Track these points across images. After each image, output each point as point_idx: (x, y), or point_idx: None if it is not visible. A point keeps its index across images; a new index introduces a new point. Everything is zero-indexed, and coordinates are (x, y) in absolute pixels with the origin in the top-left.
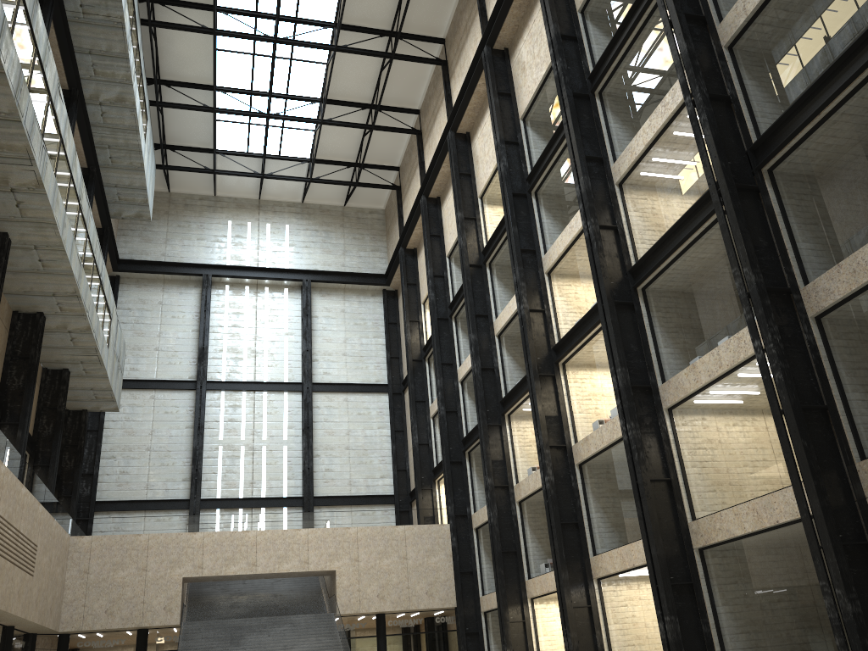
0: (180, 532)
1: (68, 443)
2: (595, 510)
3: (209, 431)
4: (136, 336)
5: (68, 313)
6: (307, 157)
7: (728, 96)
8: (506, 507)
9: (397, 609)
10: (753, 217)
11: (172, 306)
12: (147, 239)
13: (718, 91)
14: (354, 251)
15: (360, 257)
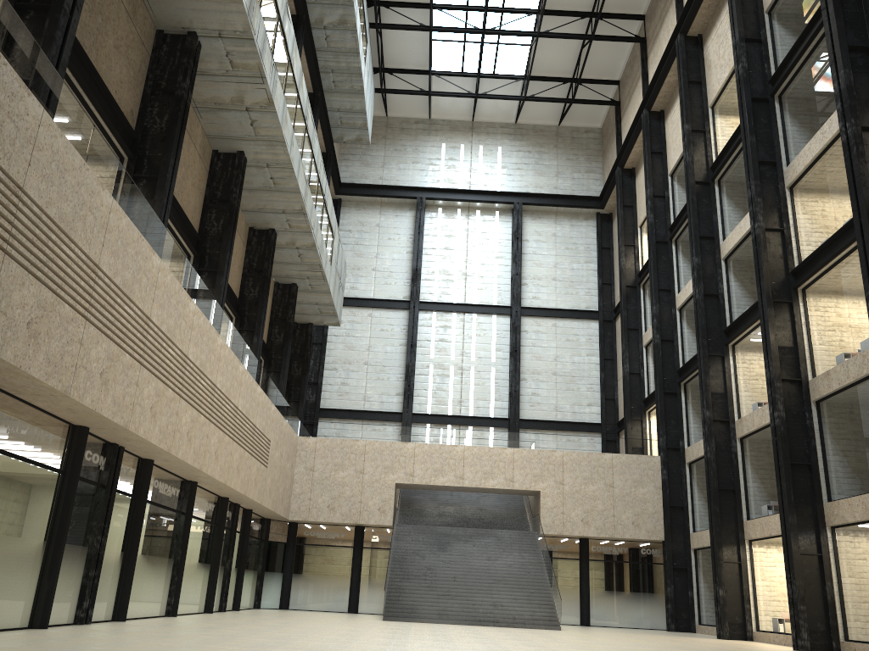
0: (393, 441)
1: (296, 353)
2: (833, 453)
3: (421, 349)
4: (355, 257)
5: (295, 230)
6: (521, 74)
7: None
8: (725, 443)
9: (602, 536)
10: None
11: (388, 228)
12: (365, 163)
13: None
14: (568, 172)
15: (574, 179)
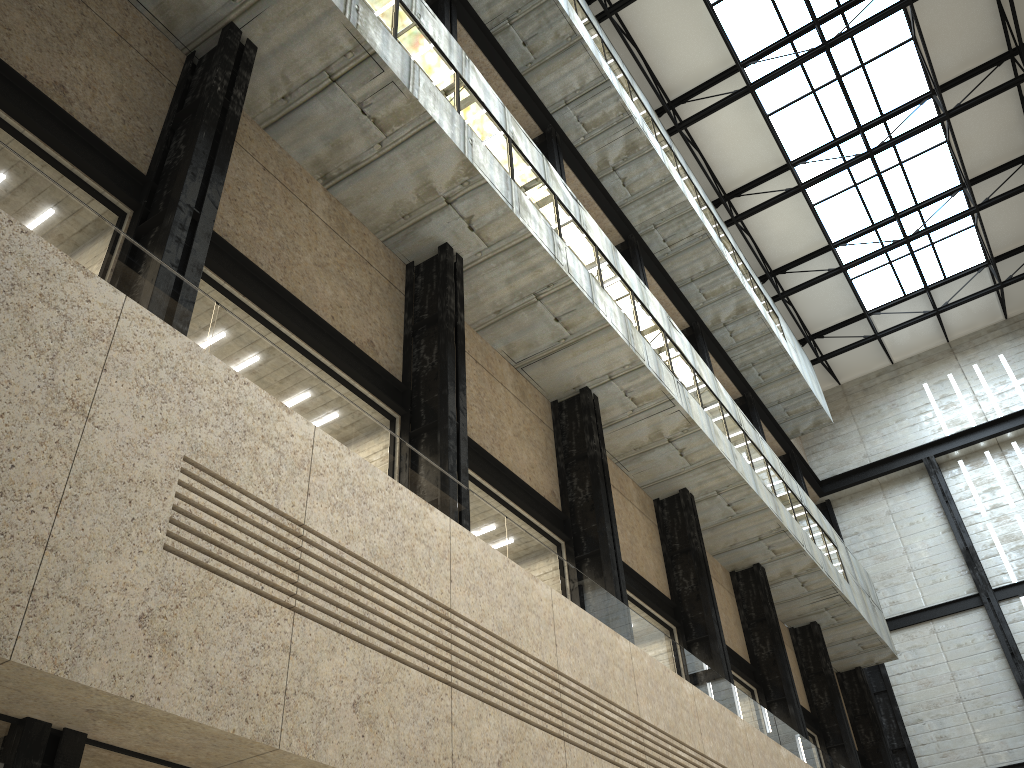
0: None
1: (856, 713)
2: None
3: None
4: (878, 563)
5: (783, 554)
6: (981, 261)
7: None
8: None
9: None
10: None
11: (904, 511)
12: (839, 446)
13: None
14: None
15: None
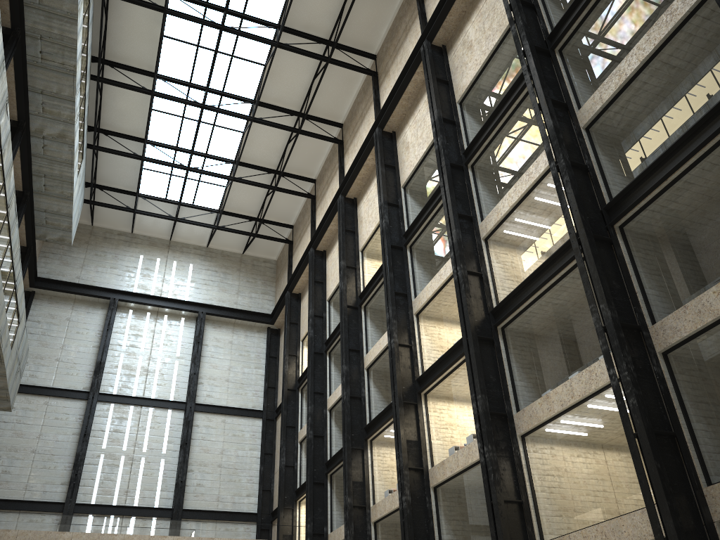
0: (49, 531)
1: None
2: (447, 531)
3: (94, 439)
4: (40, 346)
5: None
6: (216, 208)
7: (586, 165)
8: (362, 526)
9: None
10: (607, 263)
11: (78, 323)
12: (65, 262)
13: (577, 160)
14: (247, 292)
15: (251, 297)
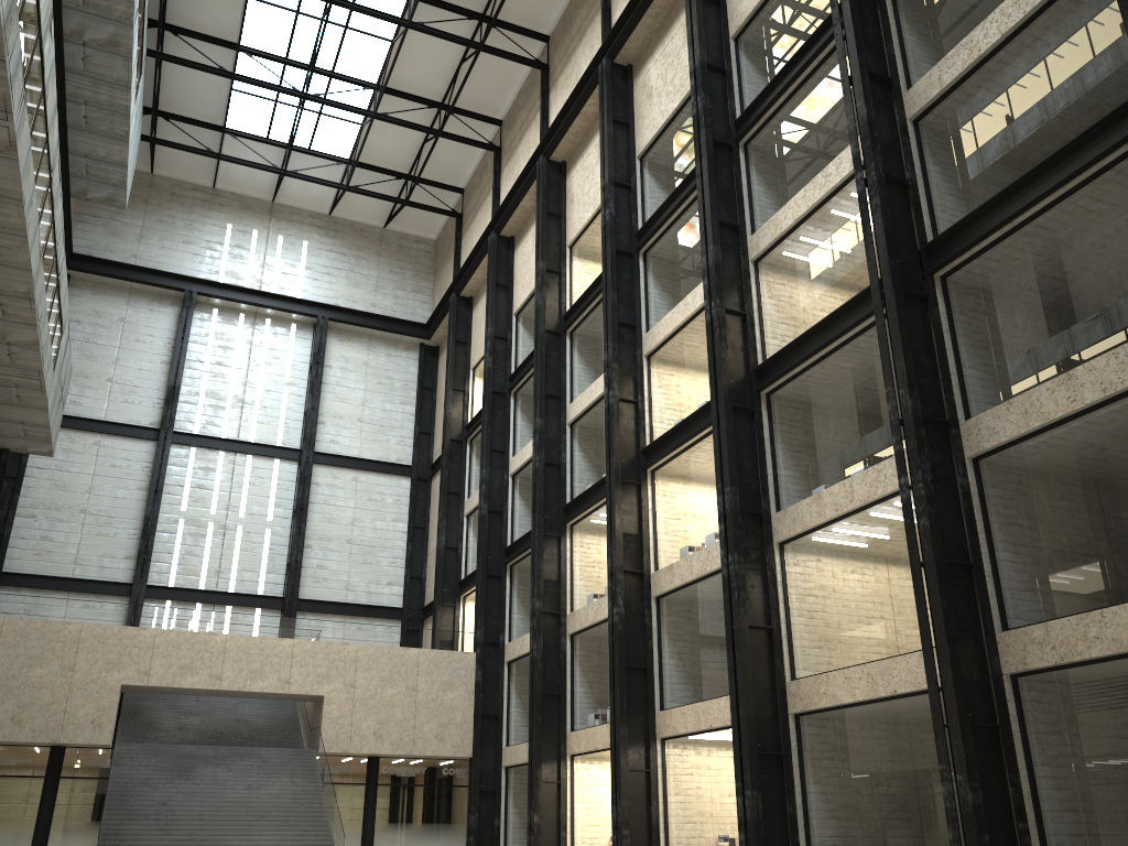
0: (124, 626)
1: None
2: (670, 655)
3: (169, 497)
4: (83, 360)
5: (12, 319)
6: (345, 157)
7: (906, 180)
8: (554, 639)
9: (397, 753)
10: (917, 330)
11: (138, 326)
12: (113, 232)
13: (895, 172)
14: (390, 288)
15: (397, 297)
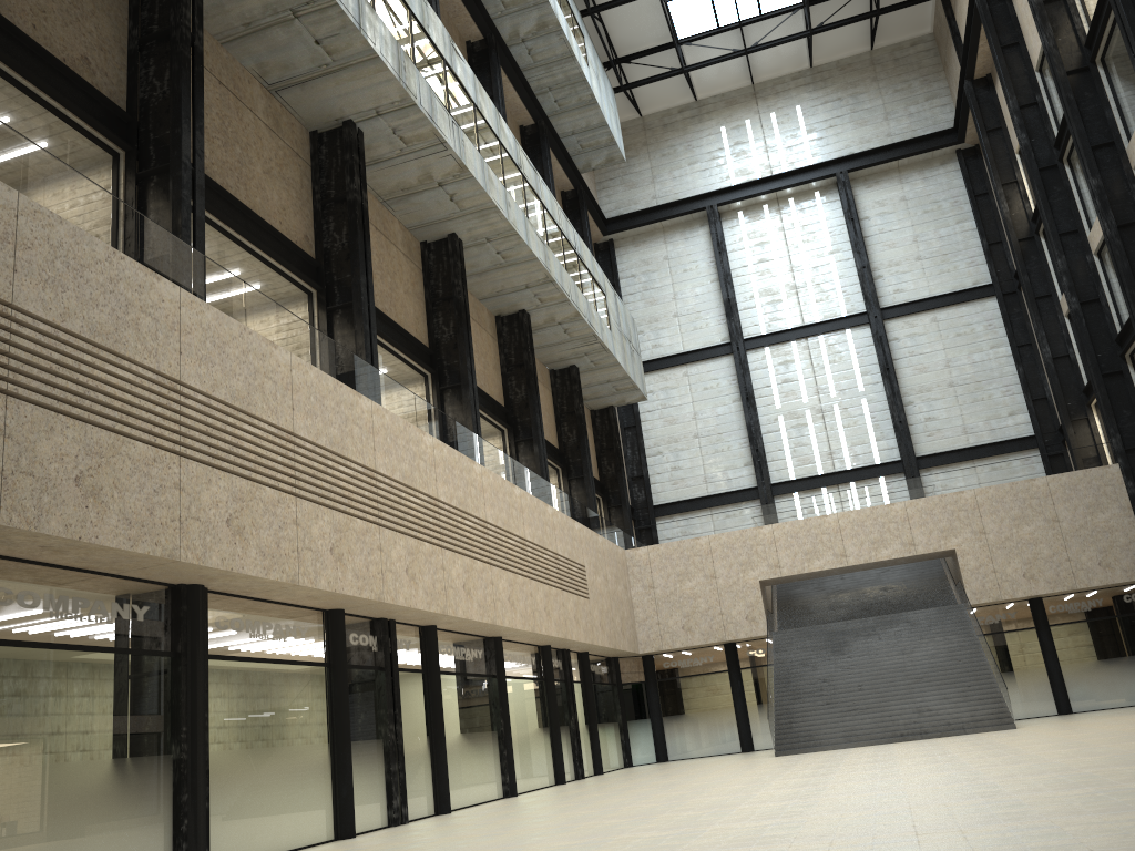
0: (743, 529)
1: (603, 447)
2: None
3: (761, 400)
4: (648, 307)
5: (549, 303)
6: (798, 1)
7: None
8: None
9: (1058, 591)
10: None
11: (680, 258)
12: (630, 185)
13: None
14: (900, 109)
15: (911, 115)
